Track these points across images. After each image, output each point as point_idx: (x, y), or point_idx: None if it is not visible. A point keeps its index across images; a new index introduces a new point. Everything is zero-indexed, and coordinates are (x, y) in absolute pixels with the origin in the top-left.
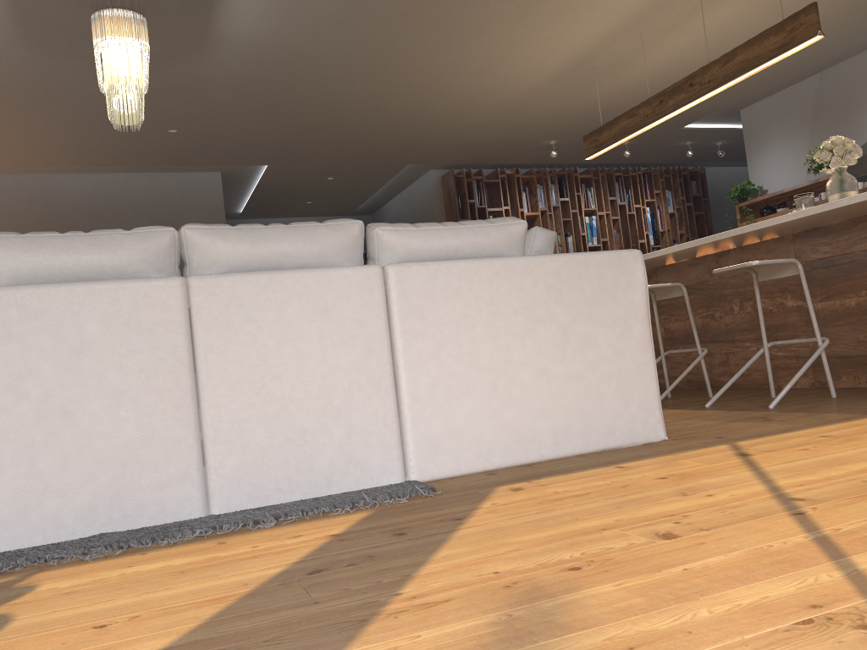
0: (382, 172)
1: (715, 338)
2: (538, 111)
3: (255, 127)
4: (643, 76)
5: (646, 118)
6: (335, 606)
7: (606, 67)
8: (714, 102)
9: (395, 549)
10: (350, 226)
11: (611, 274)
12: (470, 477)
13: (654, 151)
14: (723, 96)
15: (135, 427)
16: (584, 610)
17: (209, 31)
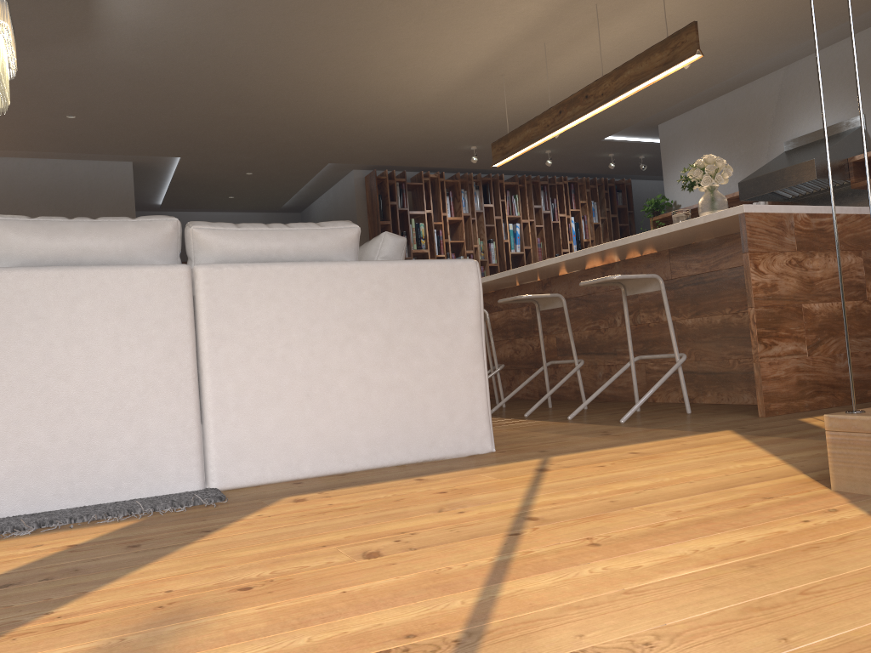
0: (302, 169)
1: (600, 350)
2: (454, 115)
3: (159, 117)
4: (555, 86)
5: (547, 128)
6: None
7: (515, 75)
8: (630, 116)
9: (109, 563)
10: (163, 223)
11: (443, 283)
12: (274, 486)
13: (578, 161)
14: (638, 110)
15: None
16: (198, 635)
17: (91, 16)
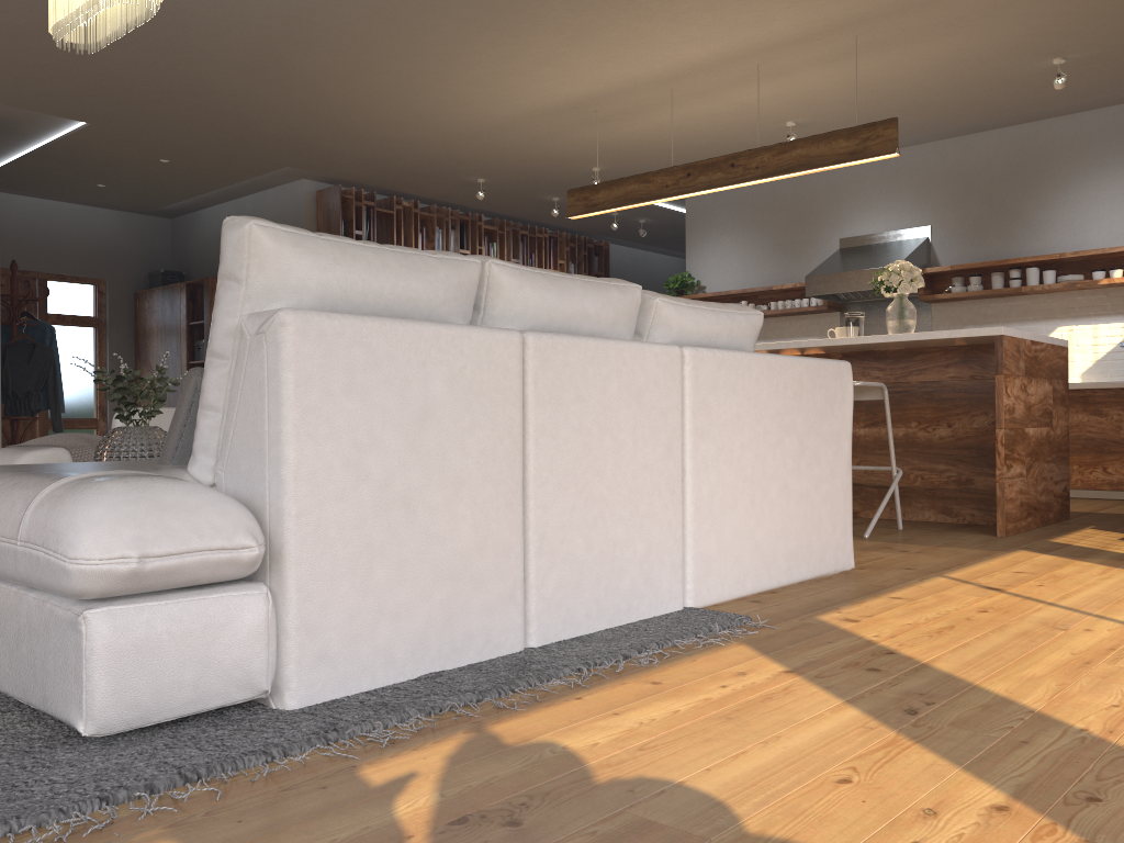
0: (243, 168)
1: None
2: (498, 142)
3: (122, 69)
4: (635, 134)
5: (665, 189)
6: (1056, 744)
7: (609, 114)
8: None
9: (925, 686)
10: (634, 291)
11: (833, 386)
12: (740, 605)
13: None
14: None
15: (471, 529)
16: None
17: None
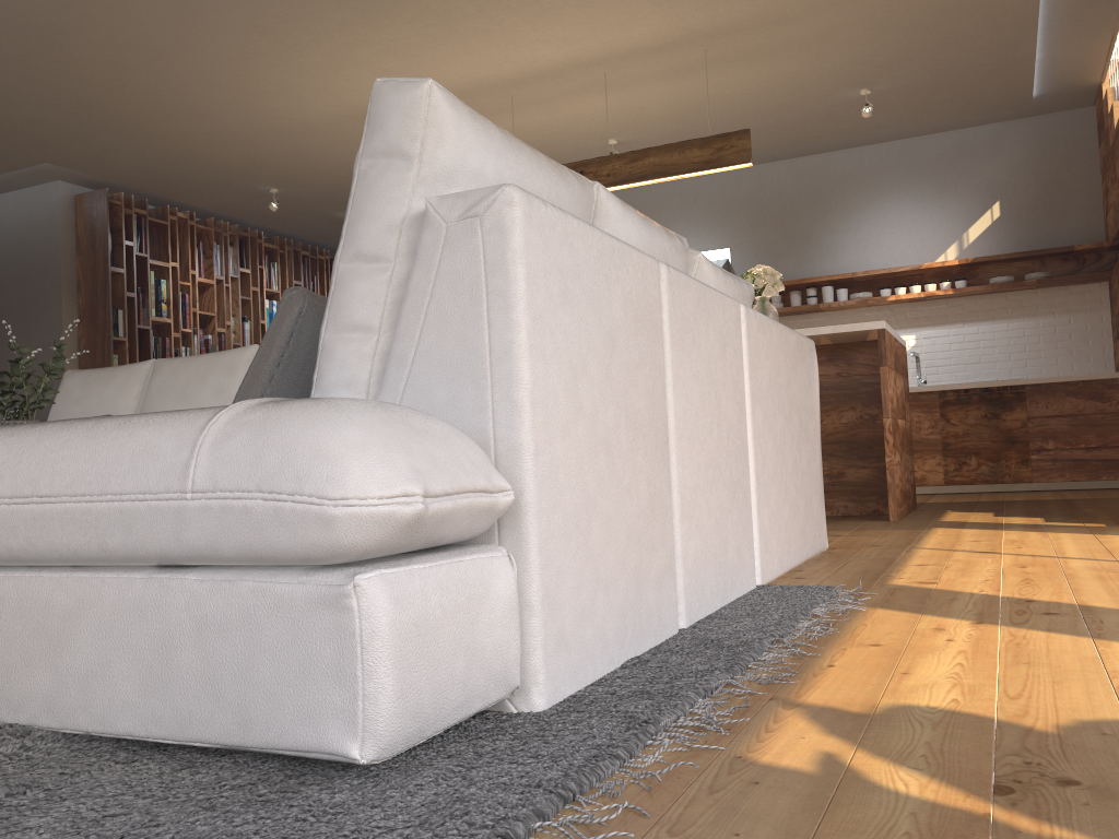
0: None
1: None
2: (308, 145)
3: None
4: None
5: None
6: None
7: None
8: None
9: None
10: (685, 242)
11: (809, 362)
12: (792, 582)
13: None
14: None
15: (645, 484)
16: None
17: None
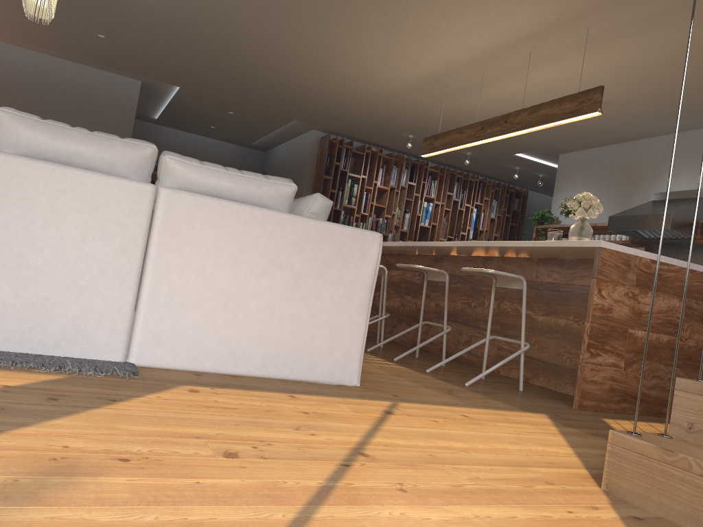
0: (273, 120)
1: (467, 322)
2: (401, 108)
3: (170, 53)
4: (485, 105)
5: (469, 138)
6: None
7: (456, 89)
8: (538, 142)
9: (29, 409)
10: (144, 147)
11: (351, 246)
12: (178, 373)
13: (490, 166)
14: (546, 139)
15: None
16: (74, 492)
17: None
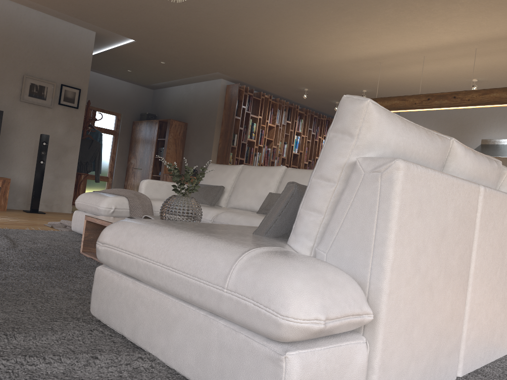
0: (197, 70)
1: None
2: (323, 72)
3: (162, 16)
4: (393, 76)
5: (414, 105)
6: None
7: (385, 64)
8: None
9: None
10: (500, 164)
11: None
12: None
13: None
14: None
15: (450, 304)
16: None
17: None
